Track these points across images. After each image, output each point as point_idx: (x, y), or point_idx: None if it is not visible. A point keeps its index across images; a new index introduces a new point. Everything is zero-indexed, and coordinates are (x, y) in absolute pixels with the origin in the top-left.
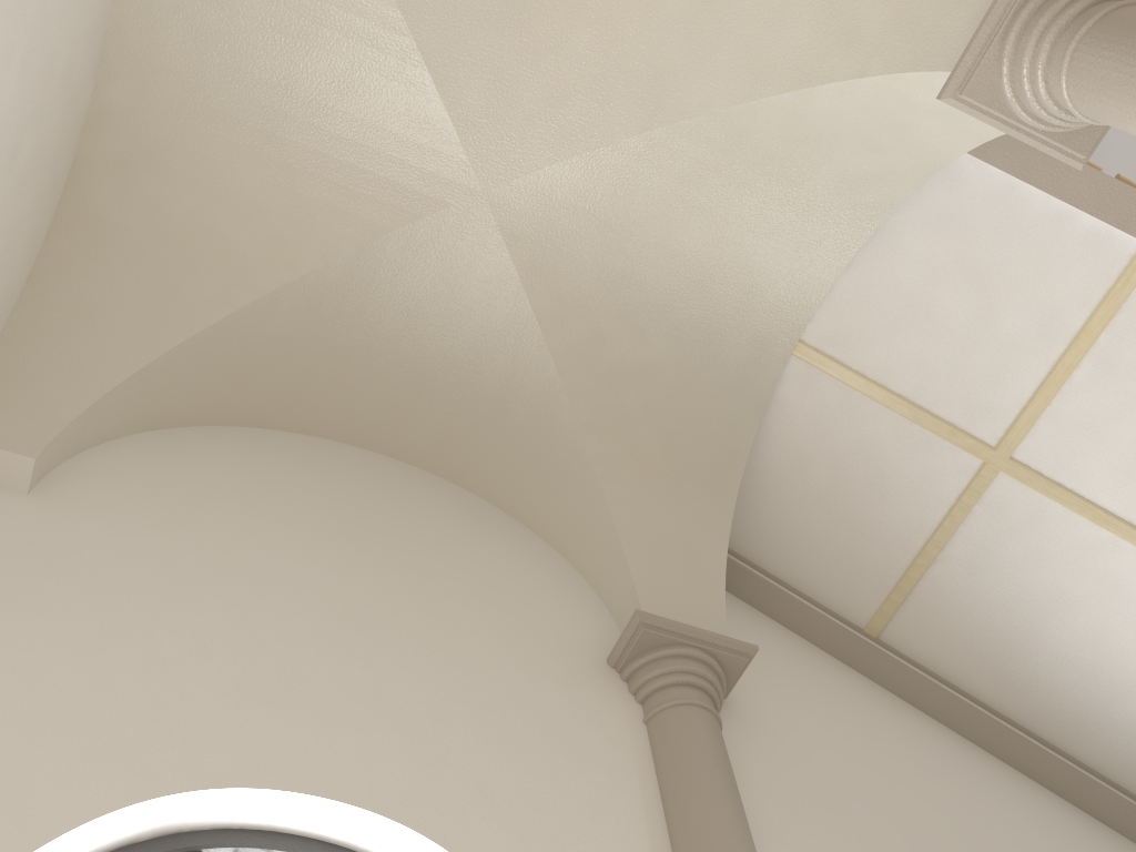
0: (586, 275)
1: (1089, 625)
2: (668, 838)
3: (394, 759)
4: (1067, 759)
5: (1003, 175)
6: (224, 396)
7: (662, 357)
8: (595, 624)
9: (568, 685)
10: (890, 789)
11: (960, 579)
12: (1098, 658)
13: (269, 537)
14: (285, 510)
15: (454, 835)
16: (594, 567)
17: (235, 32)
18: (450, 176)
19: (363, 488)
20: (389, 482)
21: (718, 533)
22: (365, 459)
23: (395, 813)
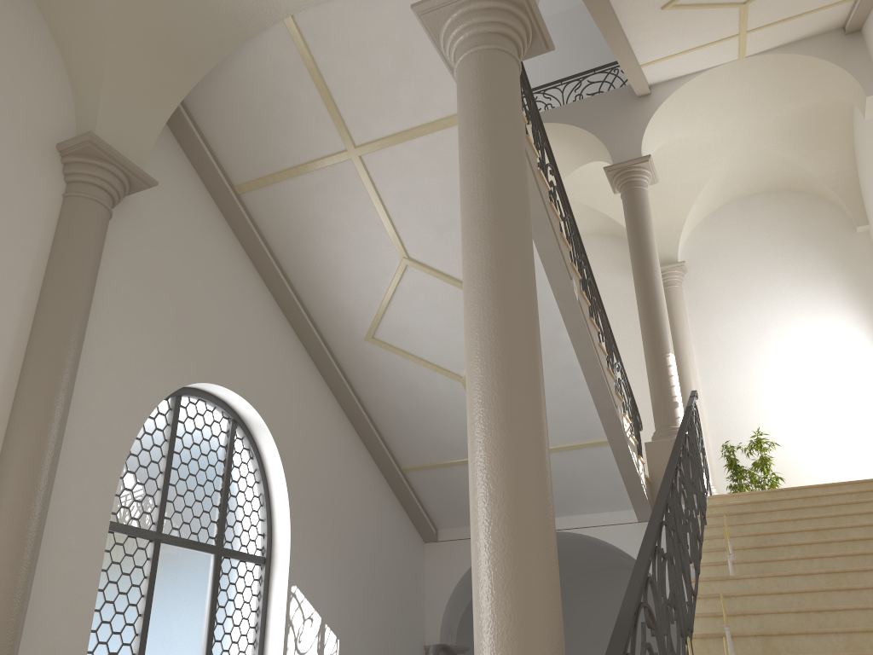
0: None
1: (344, 250)
2: (44, 271)
3: None
4: (296, 297)
5: None
6: None
7: None
8: (60, 114)
9: (22, 153)
10: (192, 281)
11: (299, 194)
12: (338, 265)
13: None
14: None
15: None
16: (78, 74)
17: None
18: None
19: None
20: None
21: (174, 97)
22: None
23: None
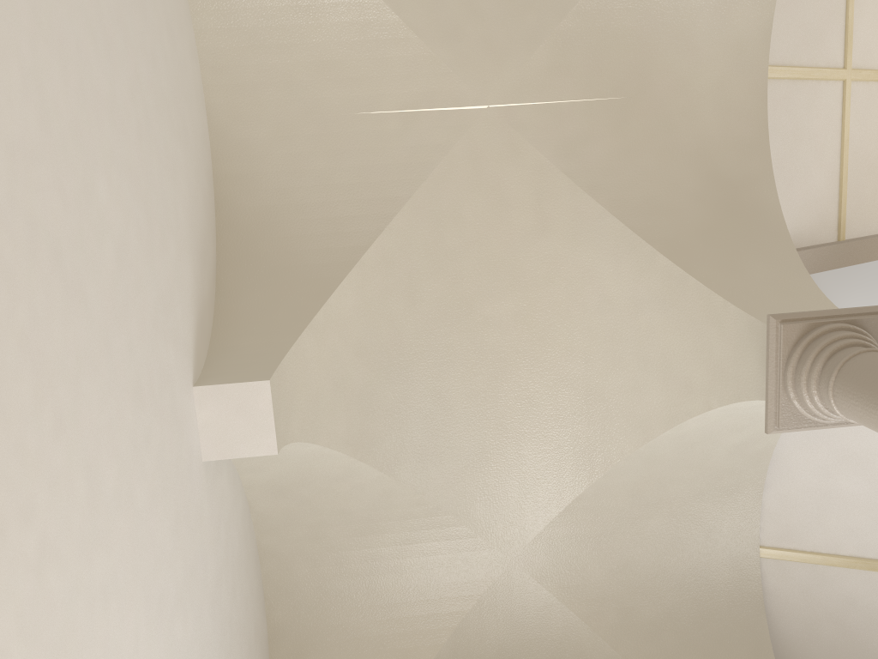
0: (599, 576)
1: None
2: None
3: None
4: None
5: None
6: None
7: (676, 603)
8: None
9: None
10: None
11: None
12: None
13: None
14: None
15: None
16: None
17: (332, 548)
18: (488, 561)
19: None
20: None
21: None
22: None
23: None
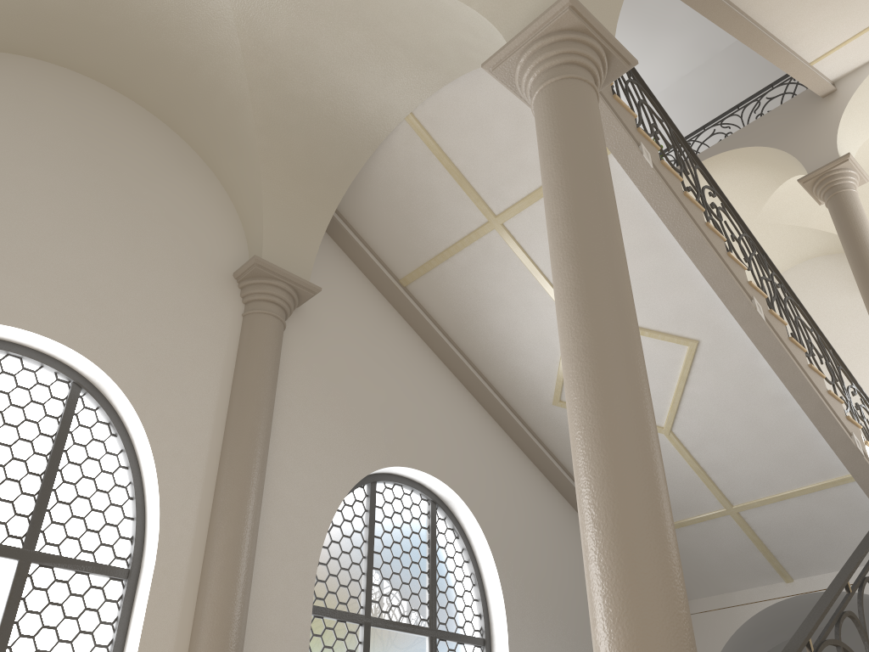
0: (281, 34)
1: (511, 318)
2: (232, 382)
3: (86, 318)
4: (478, 373)
5: None
6: (11, 37)
7: (321, 98)
8: (234, 248)
9: (204, 286)
10: (371, 372)
11: (456, 274)
12: (509, 334)
13: (31, 155)
14: (45, 135)
15: (111, 365)
16: (245, 211)
17: None
18: None
19: (103, 123)
20: (124, 120)
21: (327, 211)
22: (110, 98)
23: (80, 349)
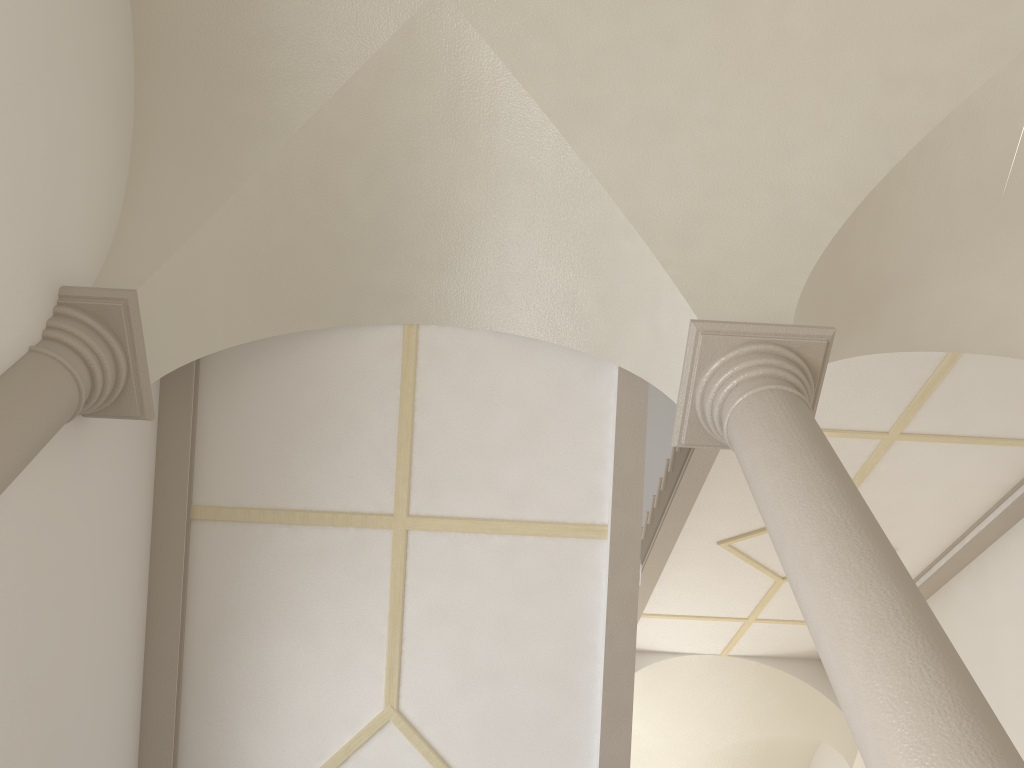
0: (401, 115)
1: (303, 663)
2: None
3: None
4: (176, 719)
5: (610, 408)
6: None
7: (356, 216)
8: (85, 261)
9: (25, 256)
10: (82, 599)
11: (284, 552)
12: (279, 686)
13: None
14: None
15: None
16: (133, 237)
17: None
18: None
19: None
20: None
21: (223, 337)
22: None
23: None
